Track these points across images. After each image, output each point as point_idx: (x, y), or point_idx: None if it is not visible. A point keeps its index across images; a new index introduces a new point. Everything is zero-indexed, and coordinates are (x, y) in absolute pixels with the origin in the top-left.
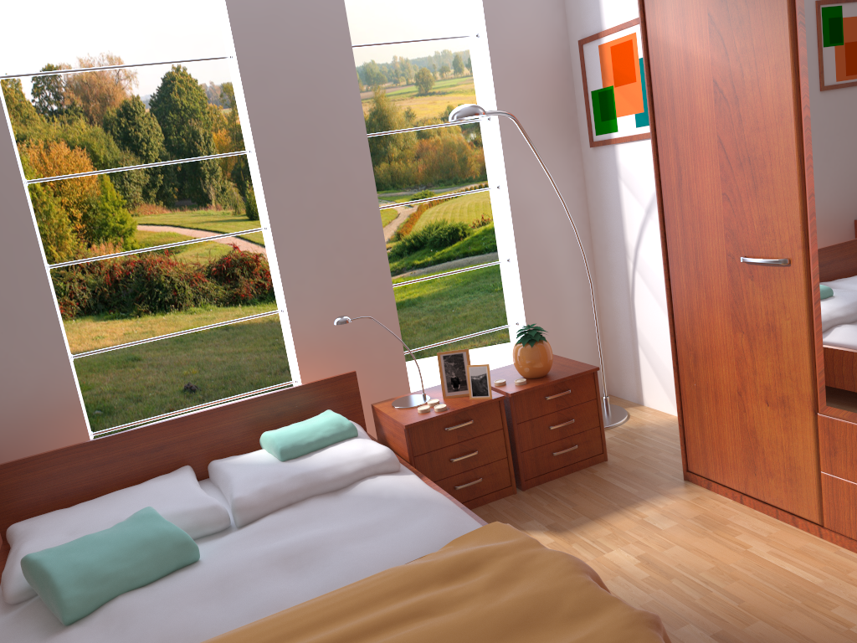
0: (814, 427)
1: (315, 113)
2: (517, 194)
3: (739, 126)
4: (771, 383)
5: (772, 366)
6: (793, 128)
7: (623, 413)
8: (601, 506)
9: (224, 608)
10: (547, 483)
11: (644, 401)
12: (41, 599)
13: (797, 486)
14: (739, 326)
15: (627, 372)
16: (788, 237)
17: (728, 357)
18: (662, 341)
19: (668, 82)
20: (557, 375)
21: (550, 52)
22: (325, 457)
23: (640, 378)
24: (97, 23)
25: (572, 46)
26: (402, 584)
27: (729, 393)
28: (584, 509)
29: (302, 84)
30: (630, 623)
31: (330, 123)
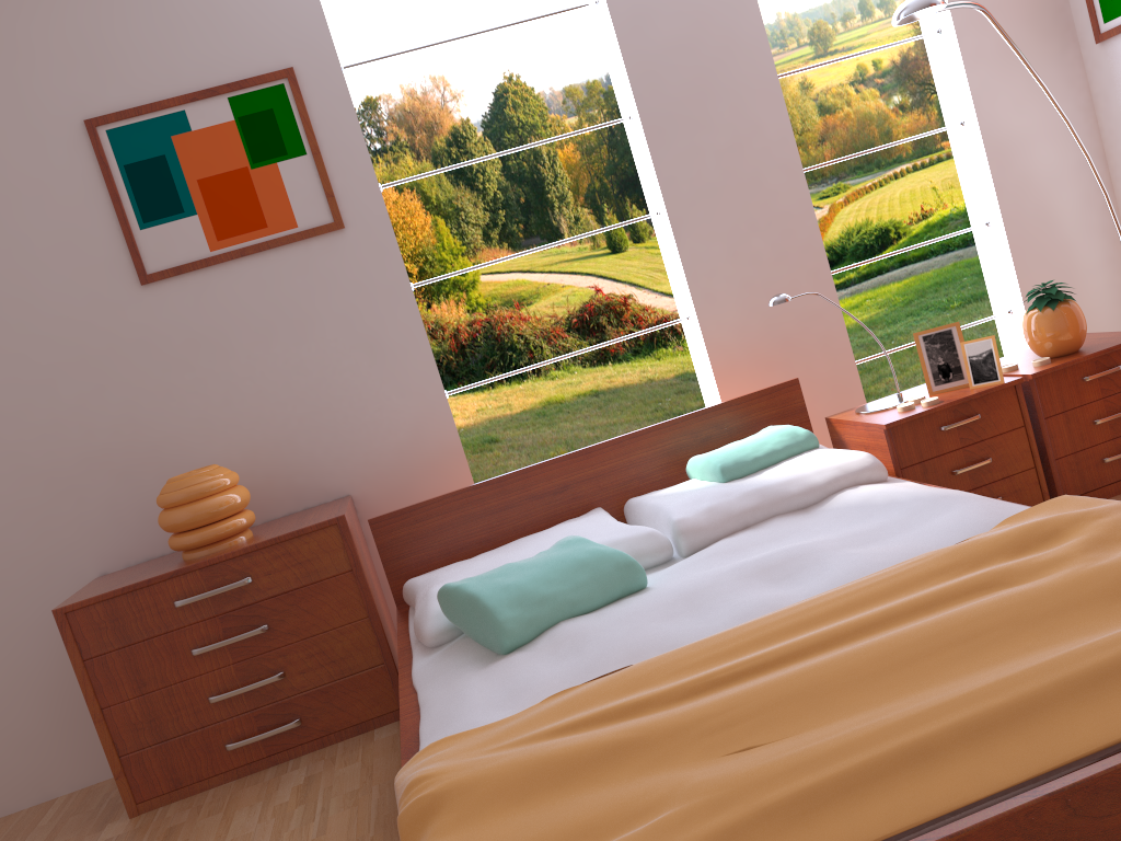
0: None
1: (708, 54)
2: (992, 127)
3: None
4: None
5: None
6: None
7: None
8: None
9: (700, 620)
10: None
11: None
12: (466, 637)
13: None
14: None
15: None
16: None
17: None
18: None
19: None
20: (1097, 347)
21: None
22: (782, 471)
23: None
24: (415, 39)
25: None
26: (950, 562)
27: None
28: None
29: (688, 19)
30: None
31: (727, 64)
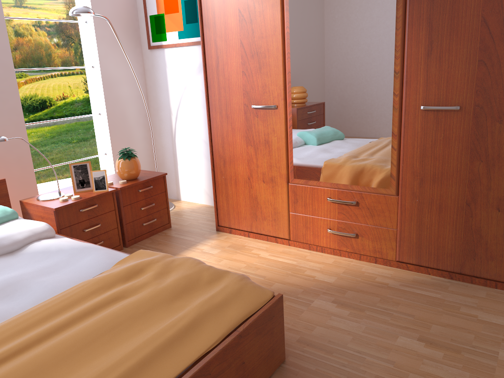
0: (287, 190)
1: None
2: (106, 72)
3: (252, 35)
4: (266, 170)
5: (266, 162)
6: (281, 38)
7: (172, 204)
8: (177, 248)
9: None
10: (140, 242)
11: (181, 197)
12: None
13: (278, 222)
14: (249, 142)
15: (171, 182)
16: (277, 94)
17: (243, 160)
18: (193, 162)
19: (212, 8)
20: (144, 178)
21: None
22: None
23: (179, 184)
24: None
25: None
26: (98, 287)
27: (243, 179)
28: (168, 251)
29: None
30: (241, 278)
31: None
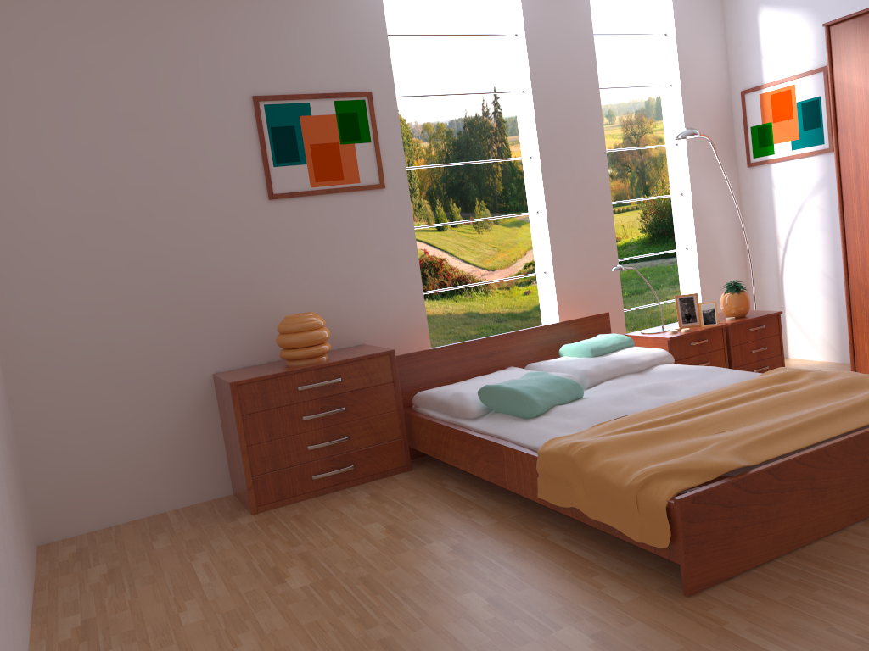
0: None
1: (576, 132)
2: (697, 199)
3: None
4: None
5: None
6: None
7: None
8: None
9: (634, 406)
10: None
11: (789, 354)
12: (496, 413)
13: None
14: None
15: None
16: None
17: None
18: (808, 305)
19: (850, 110)
20: (754, 315)
21: (719, 99)
22: (623, 354)
23: (786, 336)
24: None
25: (734, 95)
26: (754, 384)
27: None
28: None
29: (569, 111)
30: None
31: (584, 140)
